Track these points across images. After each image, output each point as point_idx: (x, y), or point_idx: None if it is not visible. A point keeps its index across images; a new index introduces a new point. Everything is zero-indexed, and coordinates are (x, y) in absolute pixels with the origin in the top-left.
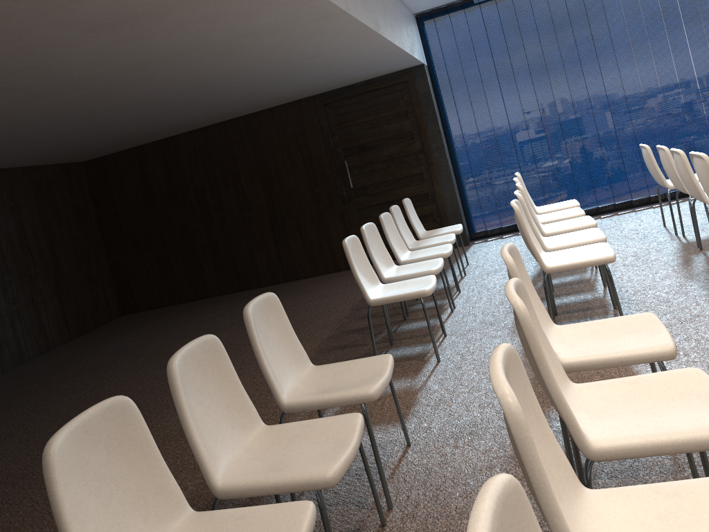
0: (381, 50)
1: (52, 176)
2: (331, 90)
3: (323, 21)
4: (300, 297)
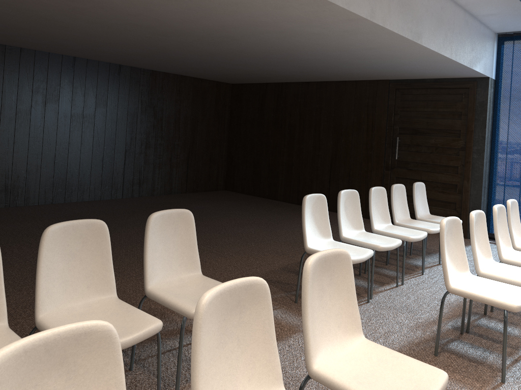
0: (430, 56)
1: (208, 88)
2: (405, 79)
3: (351, 23)
4: None
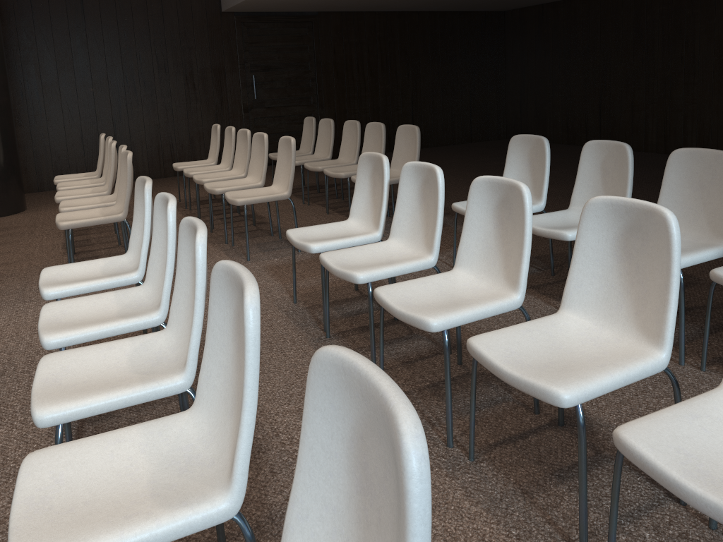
0: None
1: None
2: None
3: None
4: None
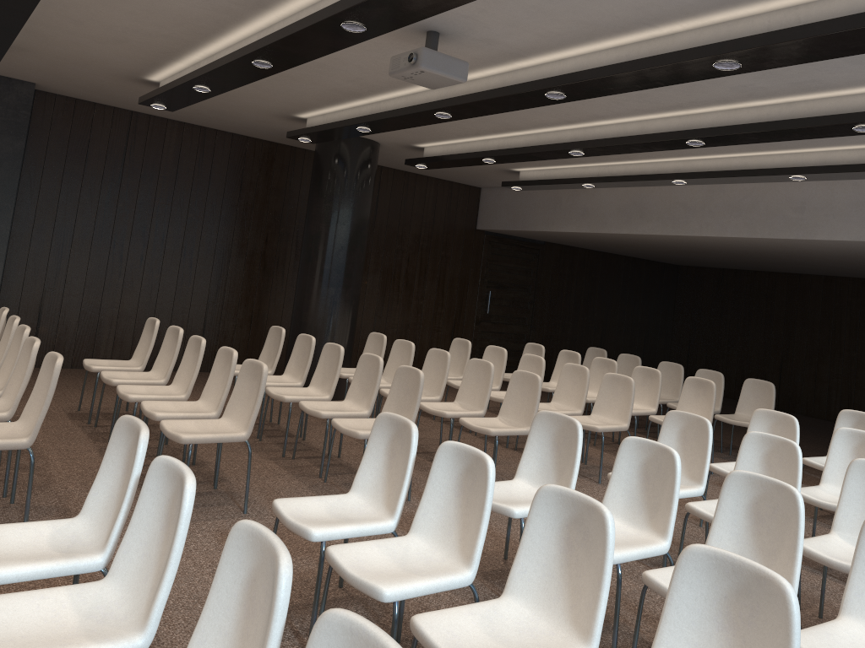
0: None
1: None
2: None
3: None
4: None
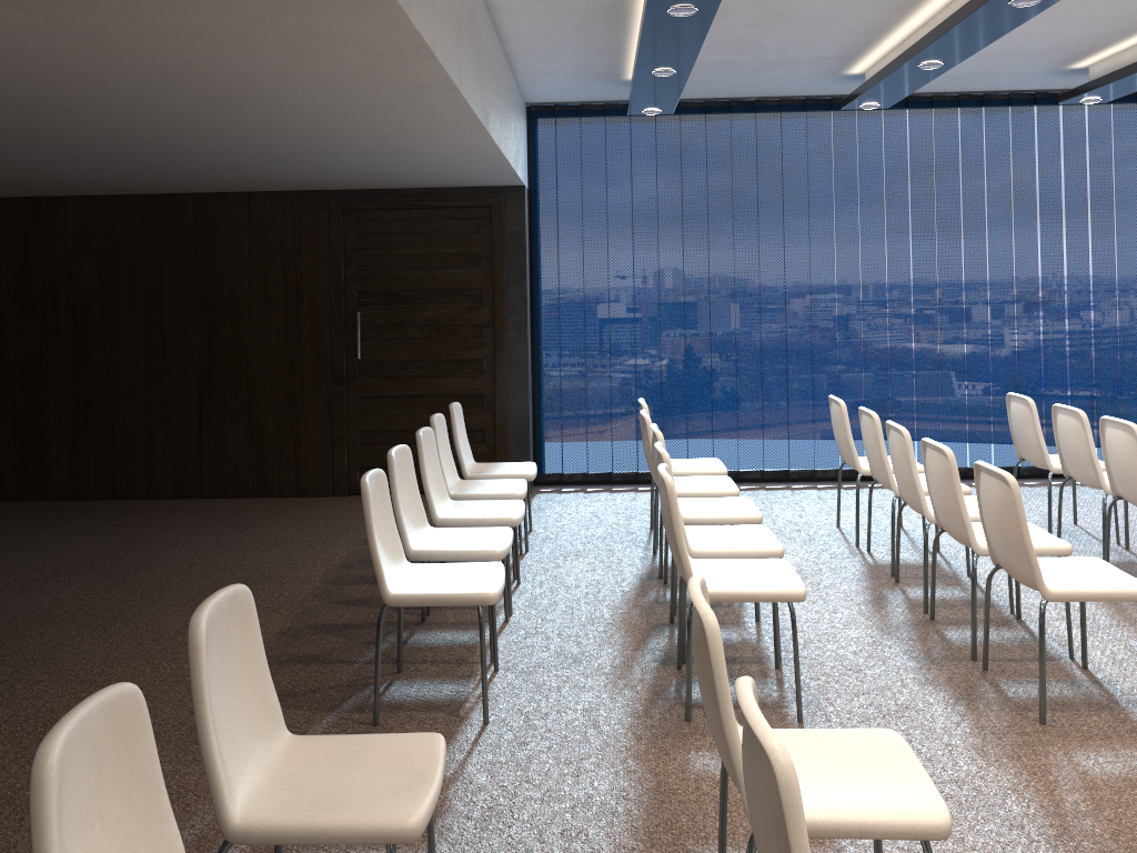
0: (474, 152)
1: None
2: (363, 189)
3: (412, 92)
4: (228, 535)
